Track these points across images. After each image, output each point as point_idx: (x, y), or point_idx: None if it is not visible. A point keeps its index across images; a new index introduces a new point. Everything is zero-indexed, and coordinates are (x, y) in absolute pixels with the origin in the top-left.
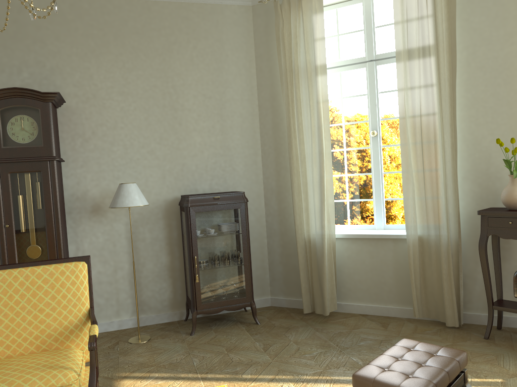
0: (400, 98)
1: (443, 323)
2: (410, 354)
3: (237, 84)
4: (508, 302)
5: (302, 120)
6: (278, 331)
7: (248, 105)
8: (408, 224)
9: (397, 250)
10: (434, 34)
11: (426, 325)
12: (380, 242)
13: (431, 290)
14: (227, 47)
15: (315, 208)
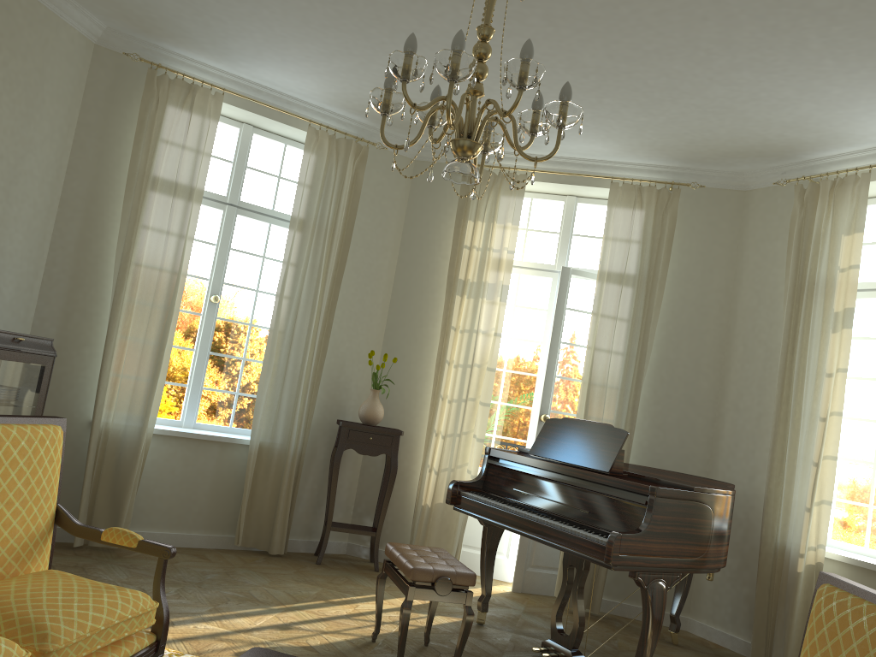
0: (283, 272)
1: (260, 552)
2: (419, 552)
3: (44, 153)
4: (337, 523)
5: (144, 252)
6: (72, 571)
7: (49, 192)
8: (256, 426)
9: (223, 458)
10: (333, 217)
11: (247, 555)
12: (204, 445)
13: (258, 511)
14: (49, 88)
15: (139, 386)
